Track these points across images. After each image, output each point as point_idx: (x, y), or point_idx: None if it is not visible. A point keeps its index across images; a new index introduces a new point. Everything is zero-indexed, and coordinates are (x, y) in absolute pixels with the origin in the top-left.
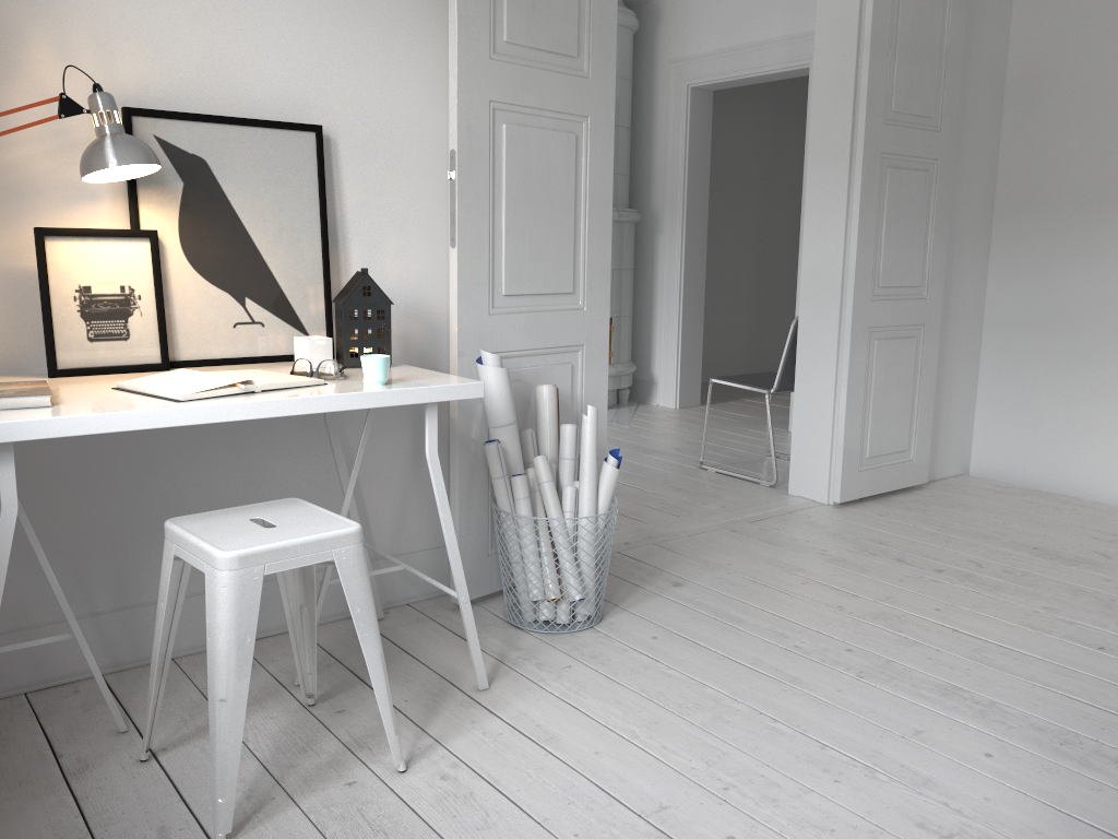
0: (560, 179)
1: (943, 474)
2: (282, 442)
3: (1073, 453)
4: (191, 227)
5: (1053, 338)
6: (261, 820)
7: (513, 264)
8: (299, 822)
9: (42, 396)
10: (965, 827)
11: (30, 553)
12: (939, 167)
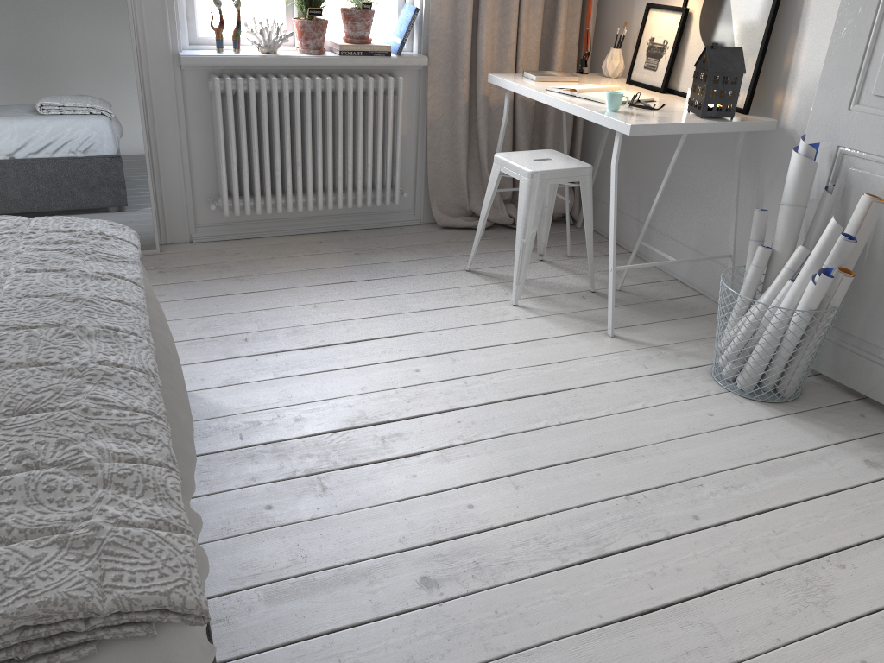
0: None
1: None
2: (728, 168)
3: None
4: (706, 8)
5: None
6: (481, 277)
7: None
8: (478, 283)
9: (534, 75)
10: (388, 450)
11: (628, 175)
12: None
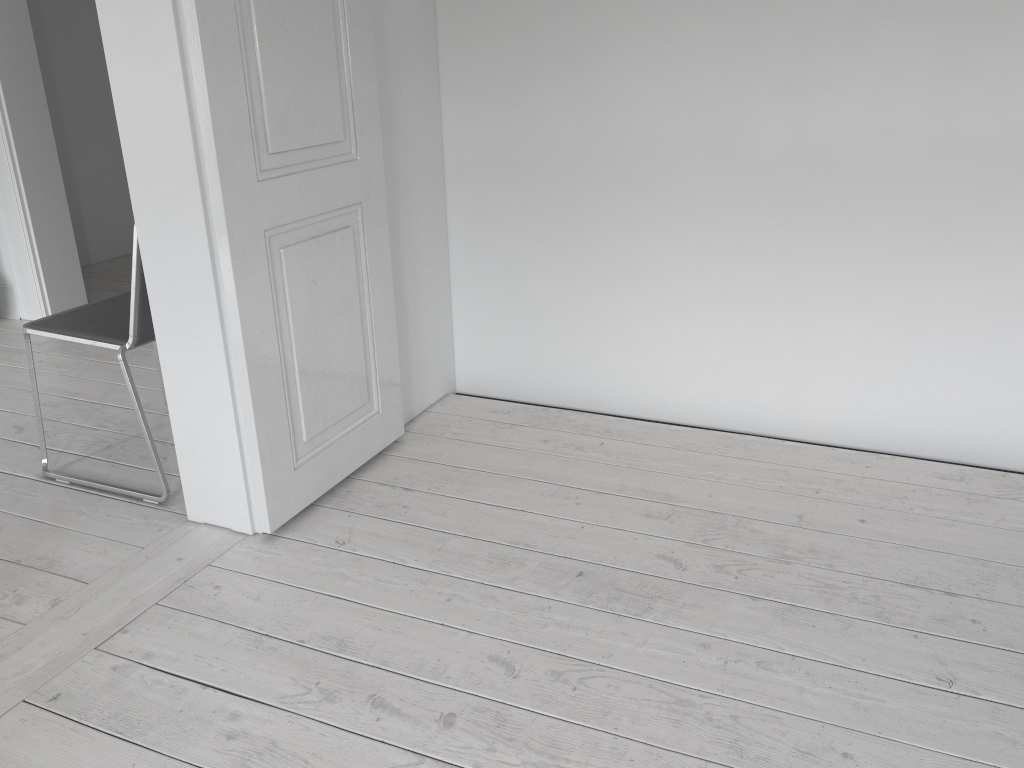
0: None
1: (425, 404)
2: None
3: (585, 353)
4: None
5: (541, 195)
6: None
7: None
8: None
9: None
10: None
11: None
12: None
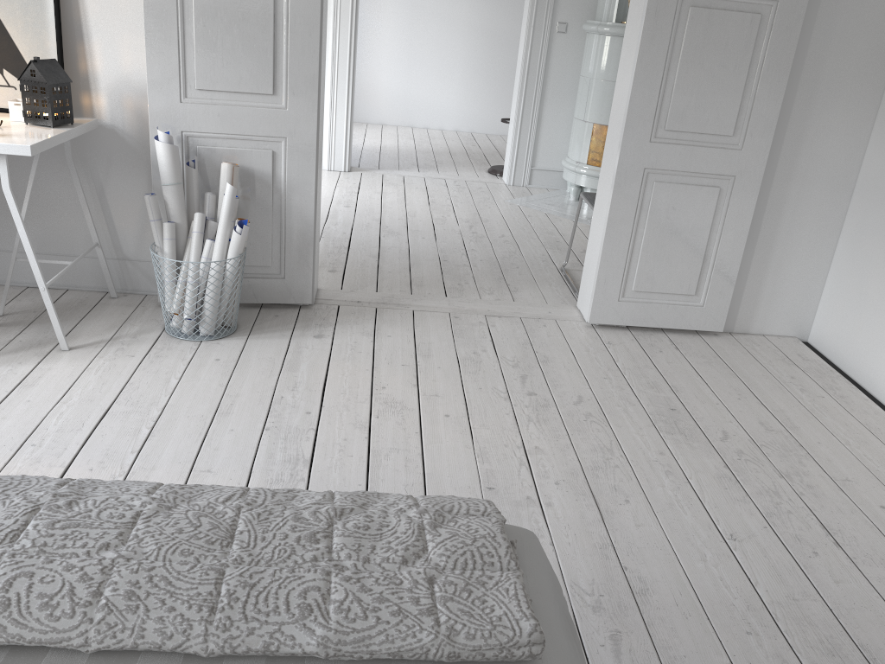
0: (256, 0)
1: (765, 331)
2: (51, 169)
3: (878, 345)
4: None
5: None
6: None
7: (205, 66)
8: None
9: None
10: None
11: None
12: (779, 10)
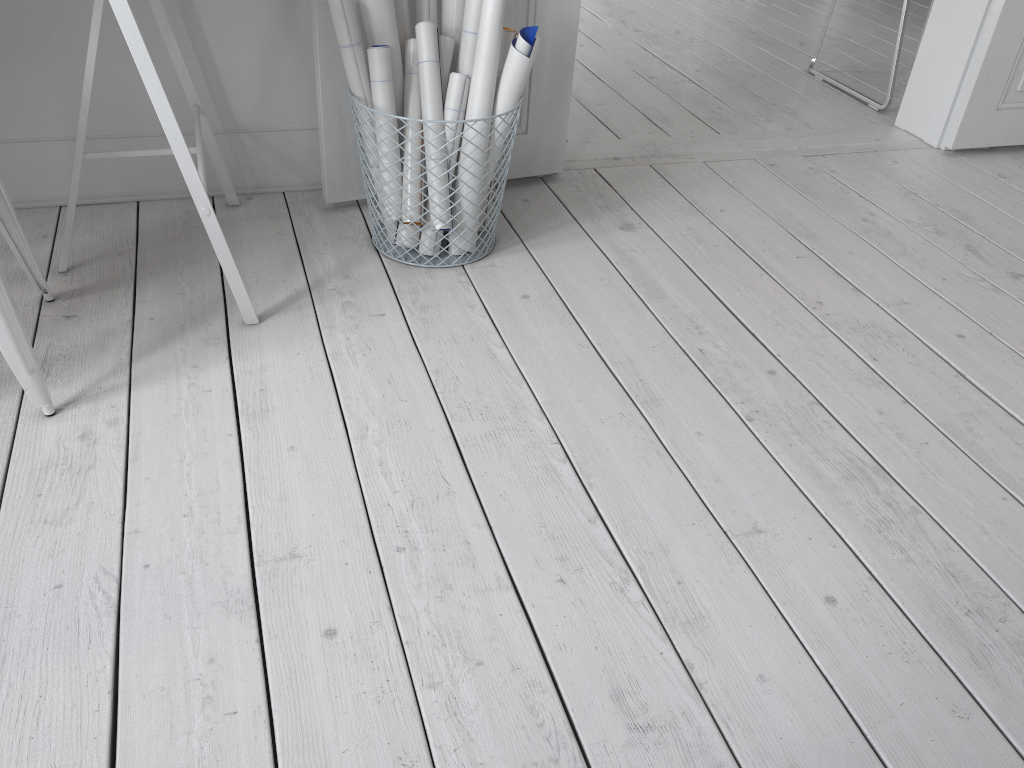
0: None
1: None
2: None
3: None
4: None
5: None
6: None
7: None
8: None
9: None
10: (682, 720)
11: None
12: None
